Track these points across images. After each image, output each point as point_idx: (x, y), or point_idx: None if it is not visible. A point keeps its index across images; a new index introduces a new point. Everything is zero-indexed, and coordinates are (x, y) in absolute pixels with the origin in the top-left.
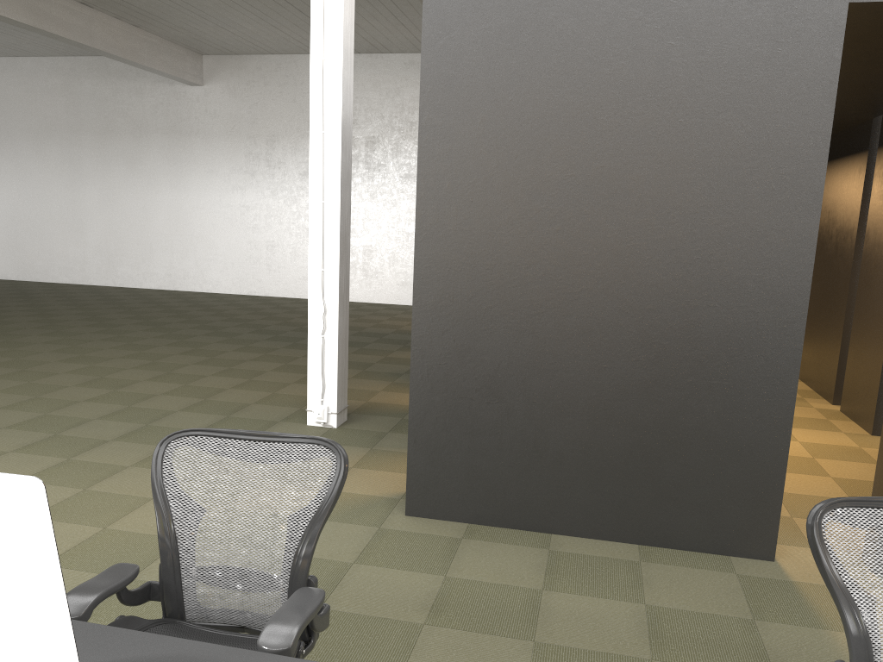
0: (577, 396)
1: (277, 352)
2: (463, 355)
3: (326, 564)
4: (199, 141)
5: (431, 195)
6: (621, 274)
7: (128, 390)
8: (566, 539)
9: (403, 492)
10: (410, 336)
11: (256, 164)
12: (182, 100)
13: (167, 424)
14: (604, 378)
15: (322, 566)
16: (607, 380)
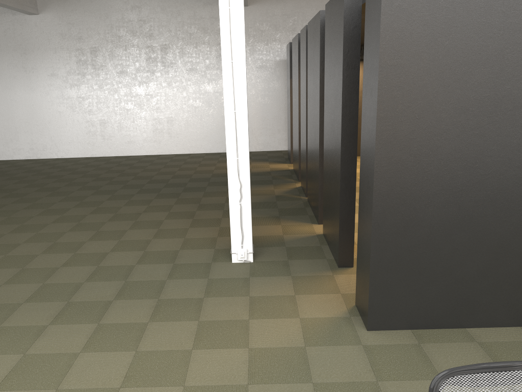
0: (485, 241)
1: (154, 202)
2: (408, 223)
3: (361, 386)
4: (41, 54)
5: (387, 115)
6: (517, 159)
7: (83, 251)
8: (477, 330)
9: (346, 310)
10: (225, 178)
11: (85, 68)
12: (24, 25)
13: (139, 278)
14: (503, 228)
15: (361, 389)
16: (505, 229)
